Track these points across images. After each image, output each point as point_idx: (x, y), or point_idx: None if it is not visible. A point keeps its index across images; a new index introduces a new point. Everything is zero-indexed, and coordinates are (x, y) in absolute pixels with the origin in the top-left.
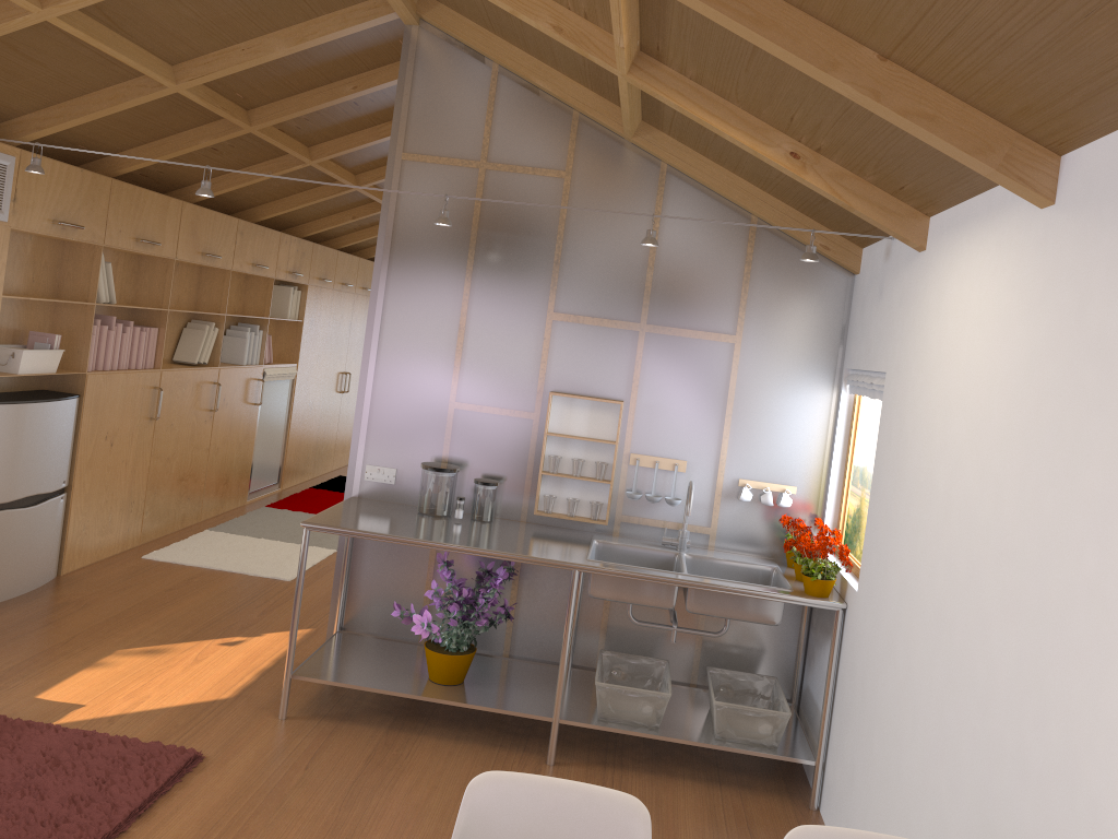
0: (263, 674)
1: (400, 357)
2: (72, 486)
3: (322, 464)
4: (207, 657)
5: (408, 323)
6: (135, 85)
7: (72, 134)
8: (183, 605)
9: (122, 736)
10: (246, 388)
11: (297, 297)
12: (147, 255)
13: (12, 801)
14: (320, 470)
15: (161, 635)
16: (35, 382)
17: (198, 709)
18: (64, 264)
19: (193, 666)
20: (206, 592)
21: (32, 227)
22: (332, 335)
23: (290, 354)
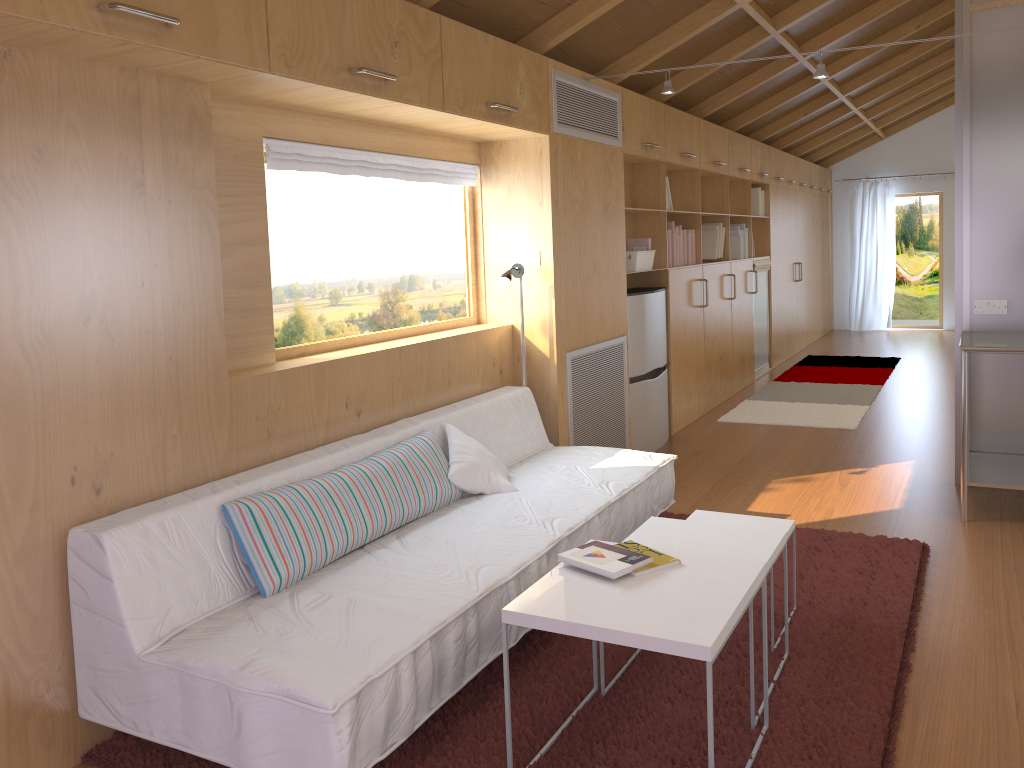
0: (910, 492)
1: (994, 196)
2: (669, 363)
3: (791, 347)
4: (849, 482)
5: (1000, 163)
6: (707, 10)
7: (640, 71)
8: (787, 450)
9: (849, 532)
10: (745, 279)
11: (761, 197)
12: (682, 168)
13: (812, 572)
14: (790, 352)
15: (793, 469)
16: (630, 282)
17: (883, 516)
18: (635, 183)
19: (845, 488)
20: (795, 440)
21: (632, 150)
22: (786, 229)
23: (762, 248)
